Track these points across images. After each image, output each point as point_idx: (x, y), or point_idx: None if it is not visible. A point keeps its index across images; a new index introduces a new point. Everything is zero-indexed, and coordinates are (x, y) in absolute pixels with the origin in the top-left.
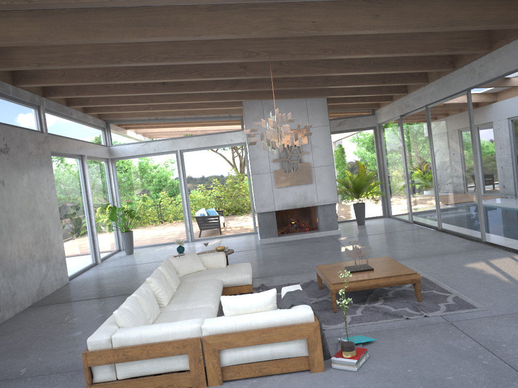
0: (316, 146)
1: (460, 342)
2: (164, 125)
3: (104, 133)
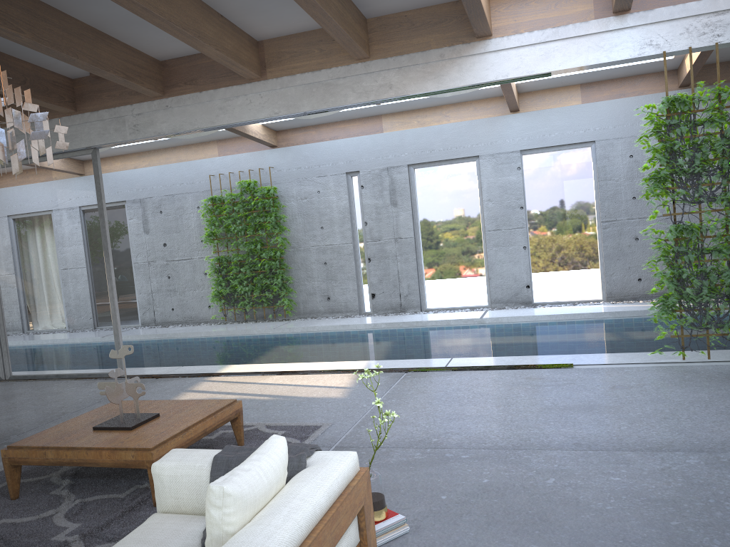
0: None
1: (401, 455)
2: None
3: None
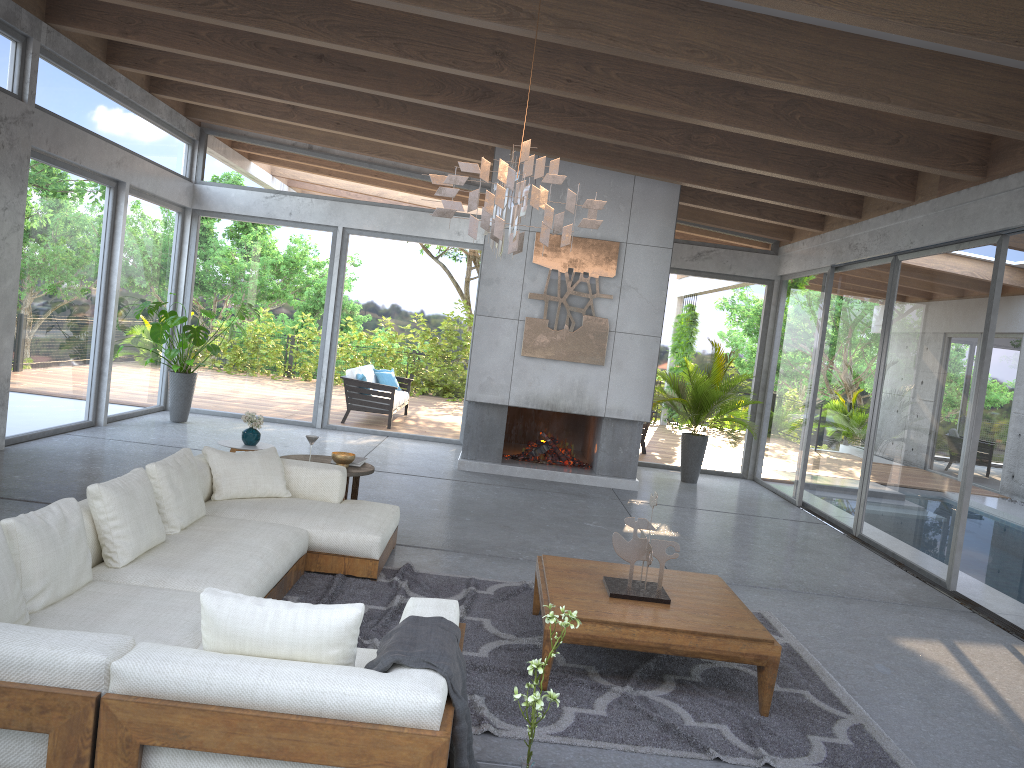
0: (633, 287)
1: None
2: (323, 166)
3: (192, 152)
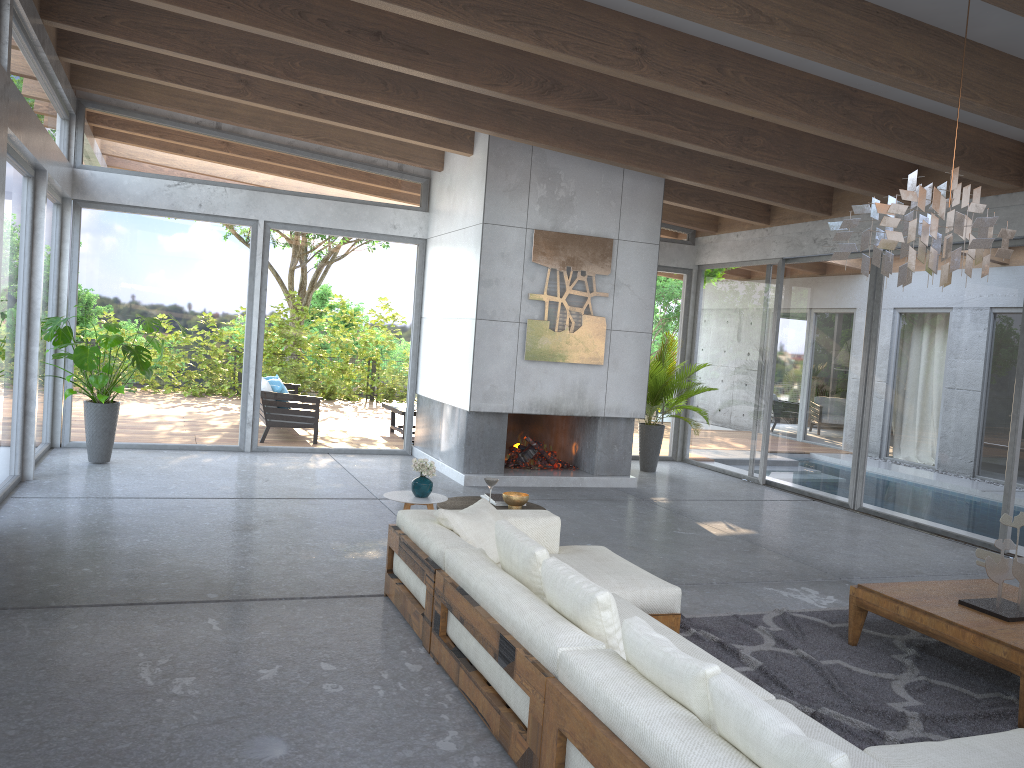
0: (625, 284)
1: None
2: (236, 150)
3: (69, 129)
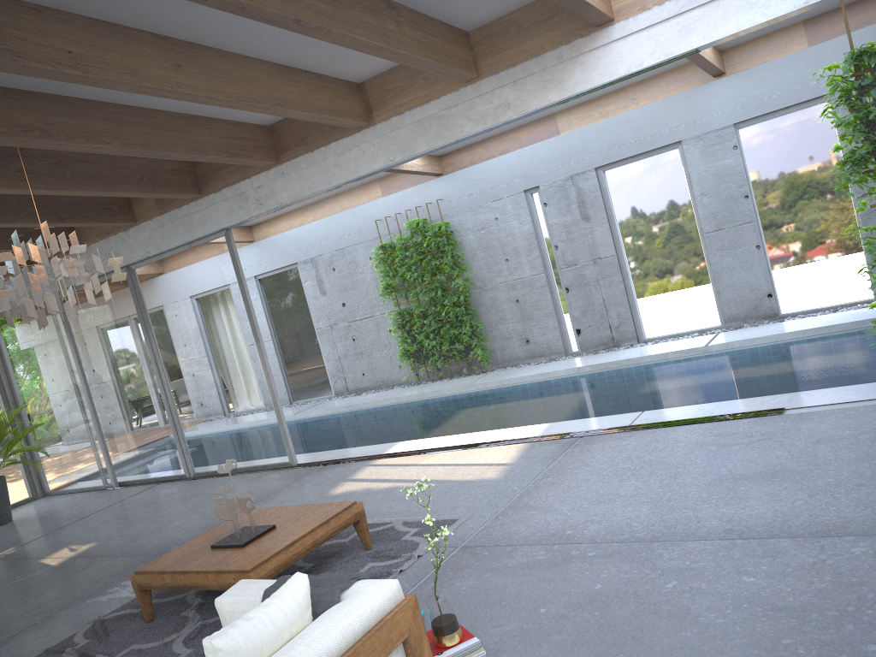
0: None
1: (523, 554)
2: None
3: None
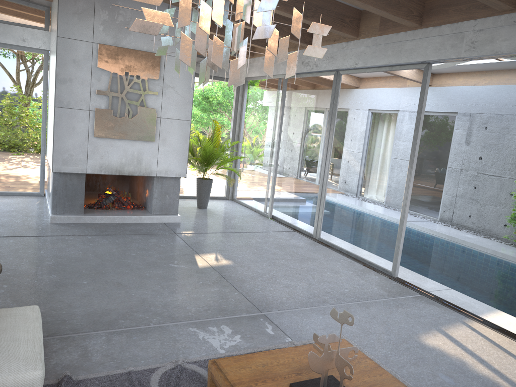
0: (171, 86)
1: None
2: None
3: None
